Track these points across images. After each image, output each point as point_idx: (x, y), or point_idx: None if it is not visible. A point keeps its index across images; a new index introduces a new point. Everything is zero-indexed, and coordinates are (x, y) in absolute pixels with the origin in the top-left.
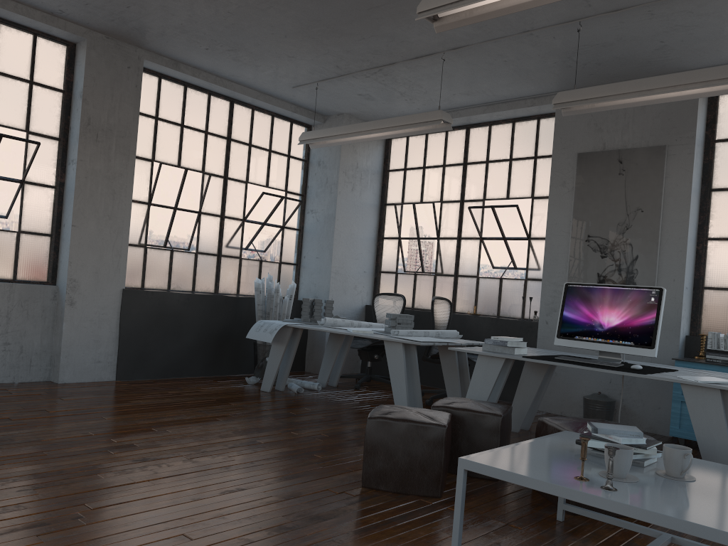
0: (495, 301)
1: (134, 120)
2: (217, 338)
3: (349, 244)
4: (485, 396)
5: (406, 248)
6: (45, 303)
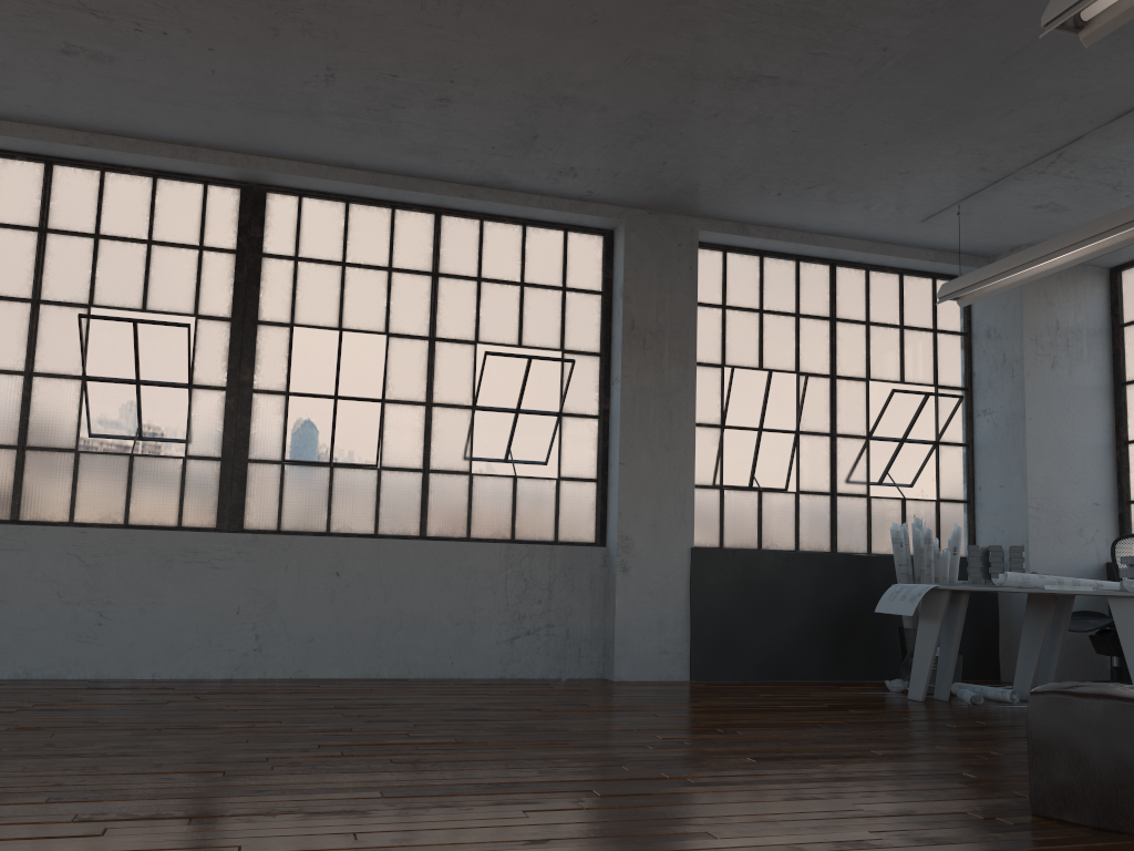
0: None
1: (691, 313)
2: (839, 620)
3: (1058, 459)
4: None
5: None
6: (592, 570)
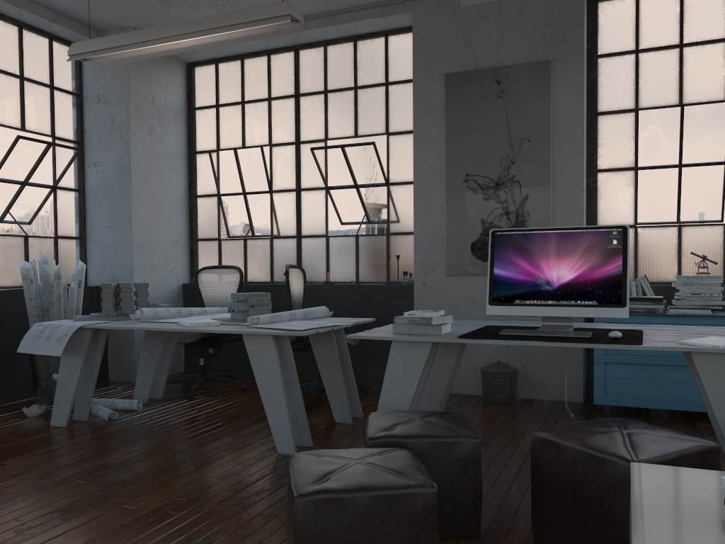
0: (352, 263)
1: None
2: None
3: (153, 206)
4: (408, 398)
5: (229, 207)
6: None
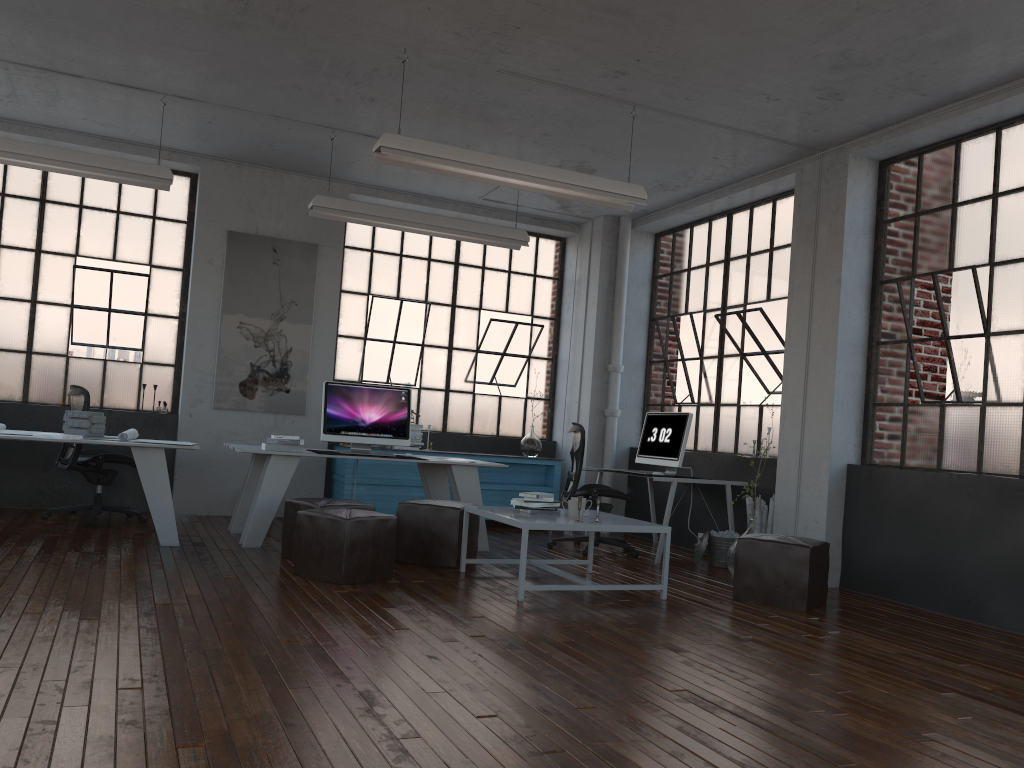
0: (96, 388)
1: None
2: None
3: None
4: (280, 496)
5: None
6: None
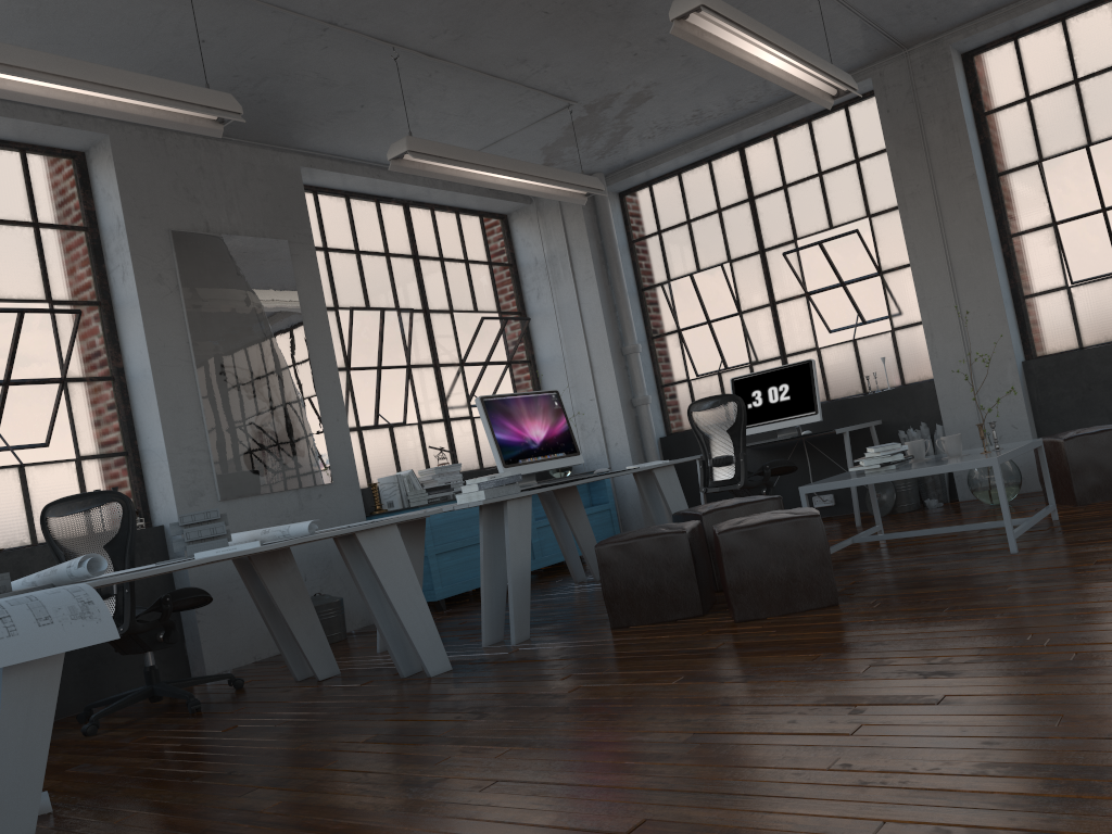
0: (18, 514)
1: None
2: None
3: None
4: (529, 557)
5: None
6: None
